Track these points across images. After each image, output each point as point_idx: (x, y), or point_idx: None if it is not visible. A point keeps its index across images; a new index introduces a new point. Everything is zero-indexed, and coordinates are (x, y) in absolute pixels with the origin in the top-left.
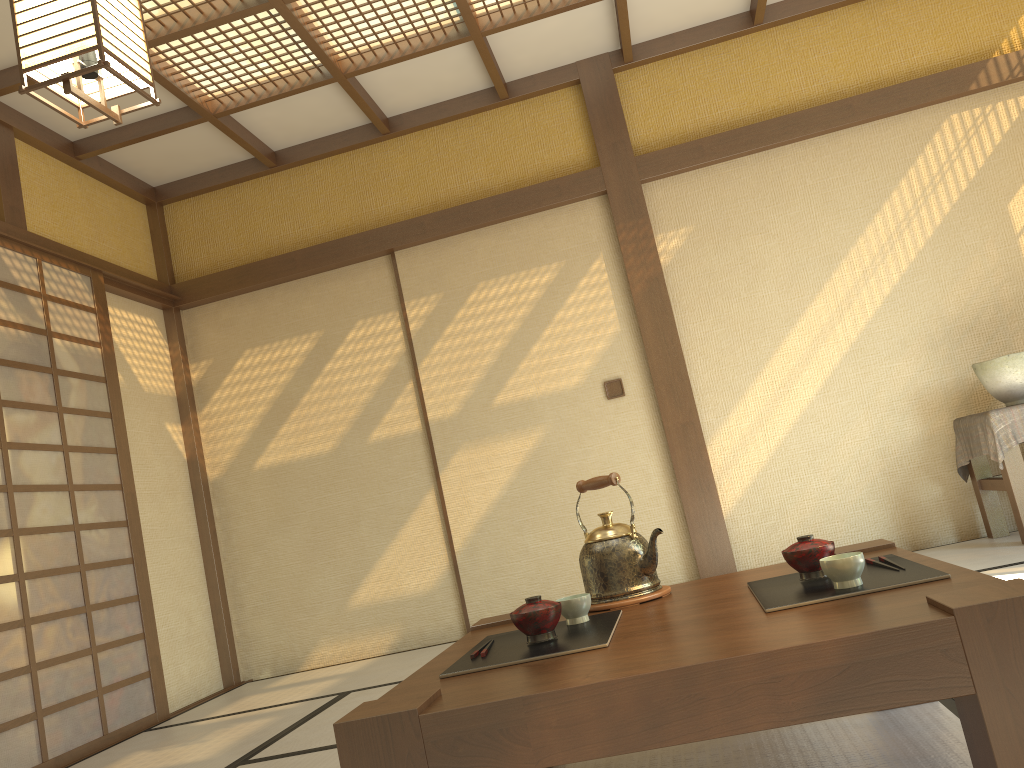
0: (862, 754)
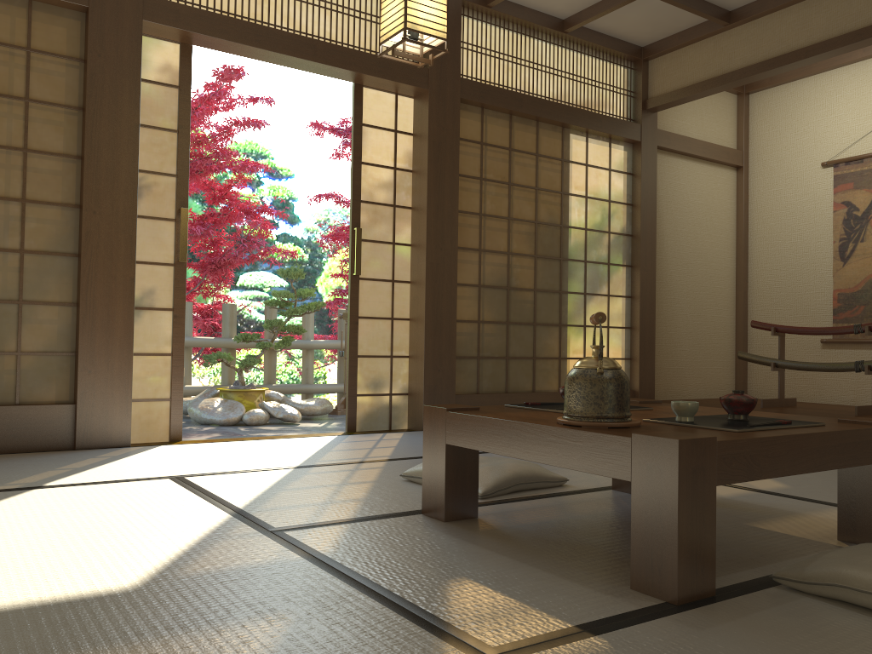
0: (558, 514)
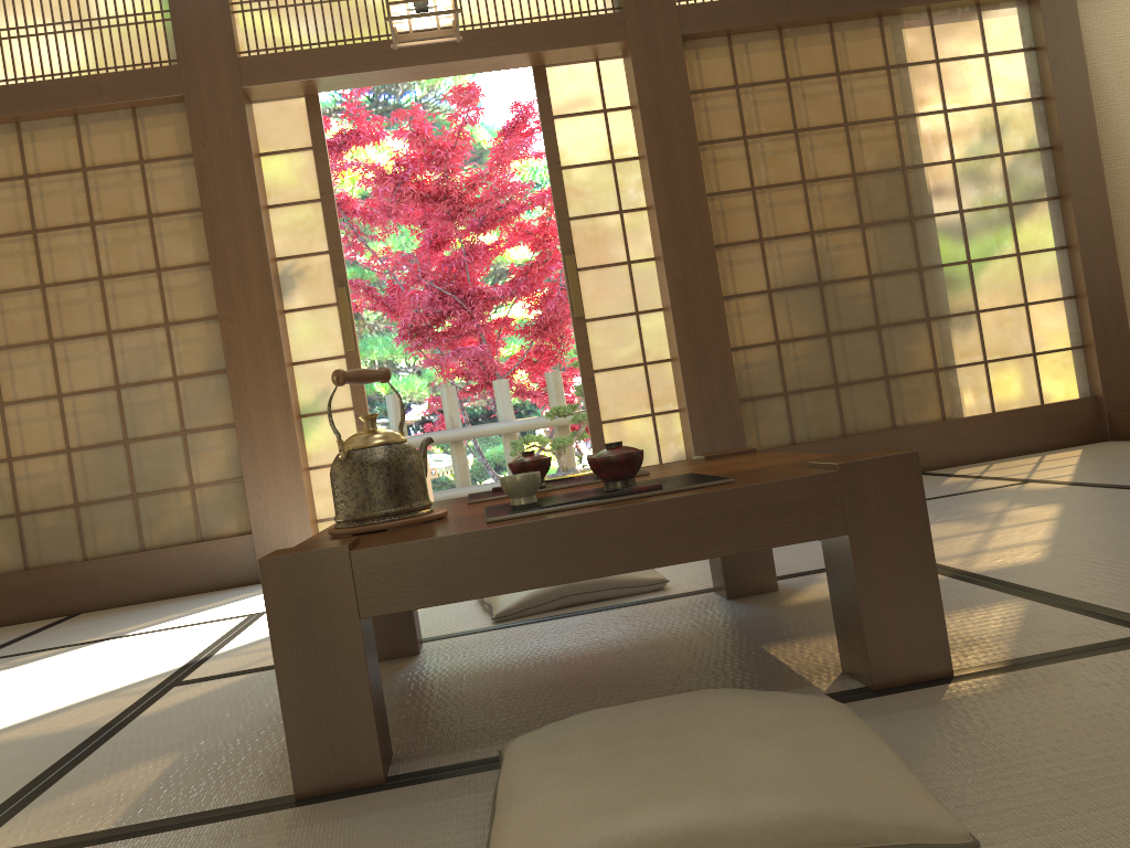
0: (534, 642)
